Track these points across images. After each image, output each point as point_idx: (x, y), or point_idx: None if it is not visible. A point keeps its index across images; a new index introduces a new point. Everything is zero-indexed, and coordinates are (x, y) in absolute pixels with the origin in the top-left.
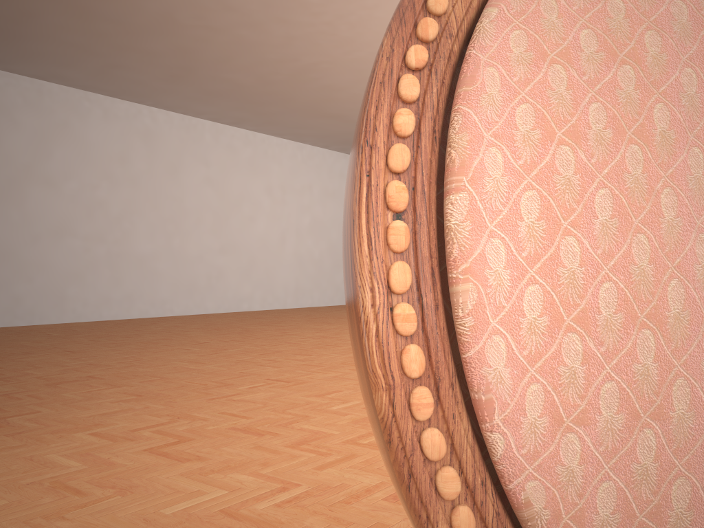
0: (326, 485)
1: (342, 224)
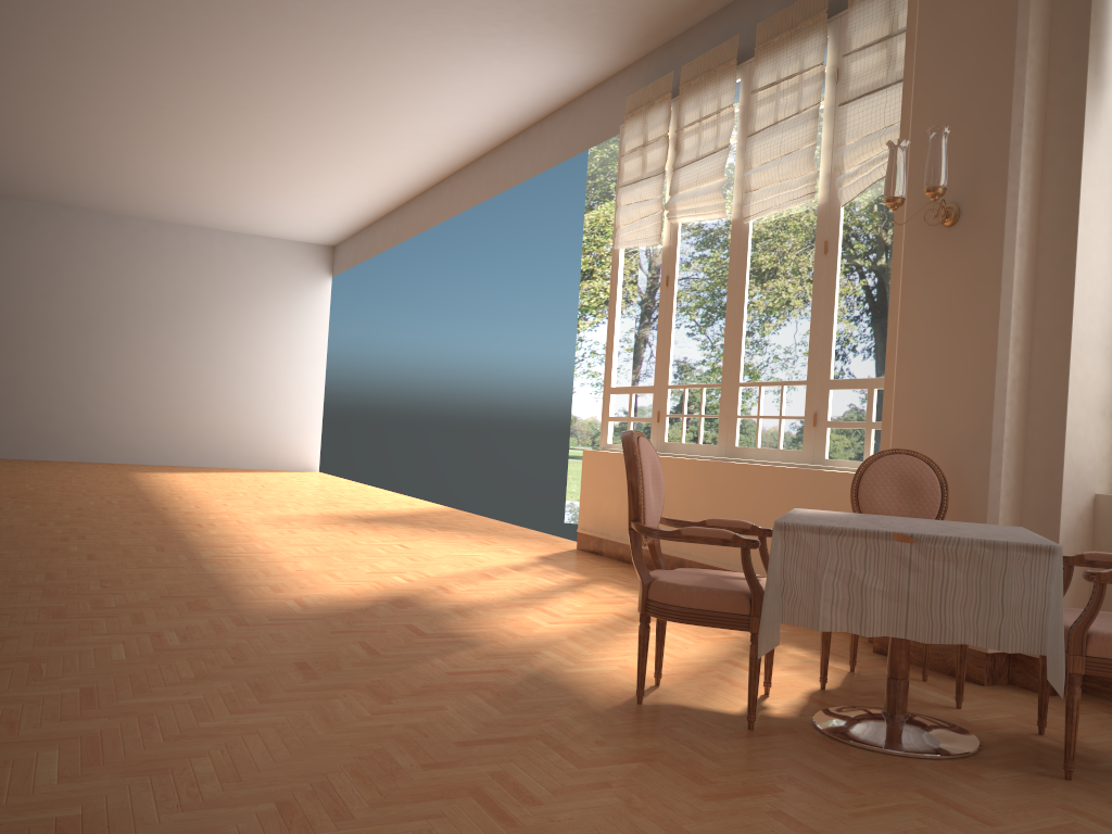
0: (178, 628)
1: None
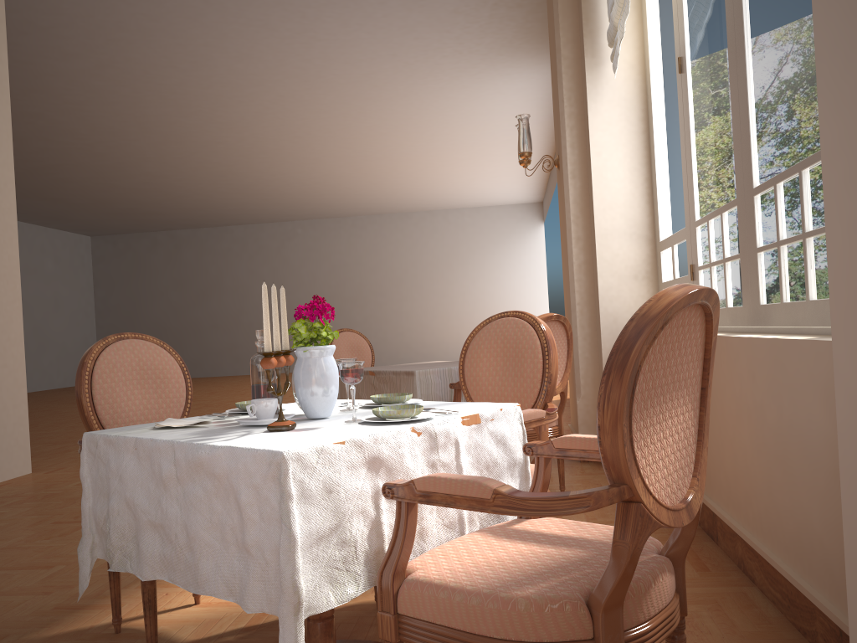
0: None
1: (46, 303)
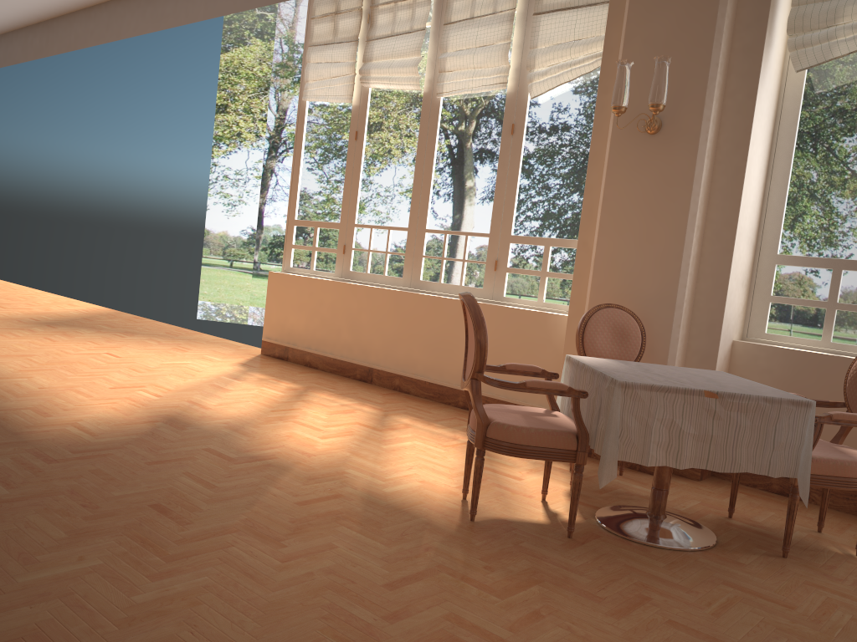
0: None
1: None
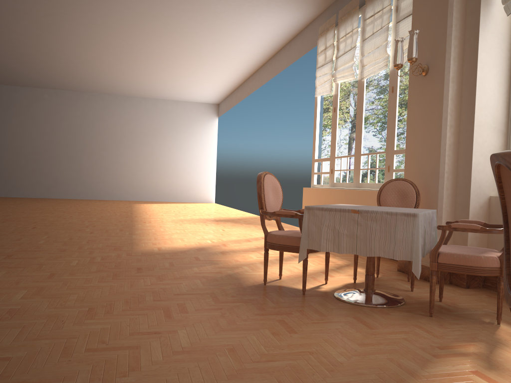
0: (103, 256)
1: None
